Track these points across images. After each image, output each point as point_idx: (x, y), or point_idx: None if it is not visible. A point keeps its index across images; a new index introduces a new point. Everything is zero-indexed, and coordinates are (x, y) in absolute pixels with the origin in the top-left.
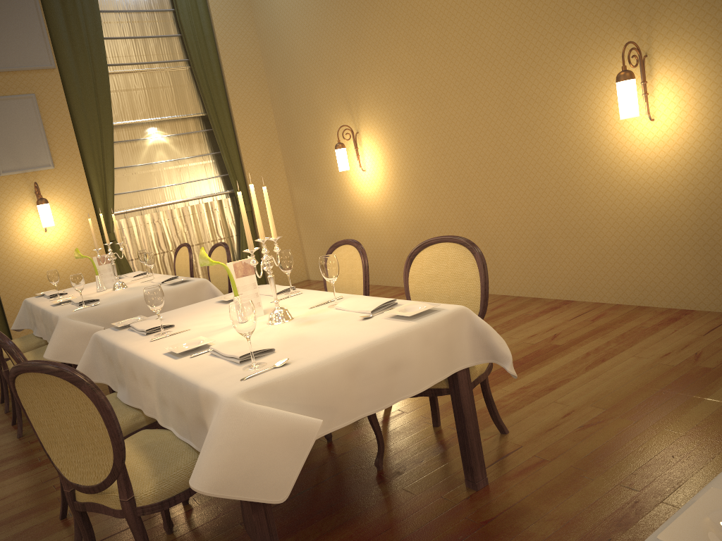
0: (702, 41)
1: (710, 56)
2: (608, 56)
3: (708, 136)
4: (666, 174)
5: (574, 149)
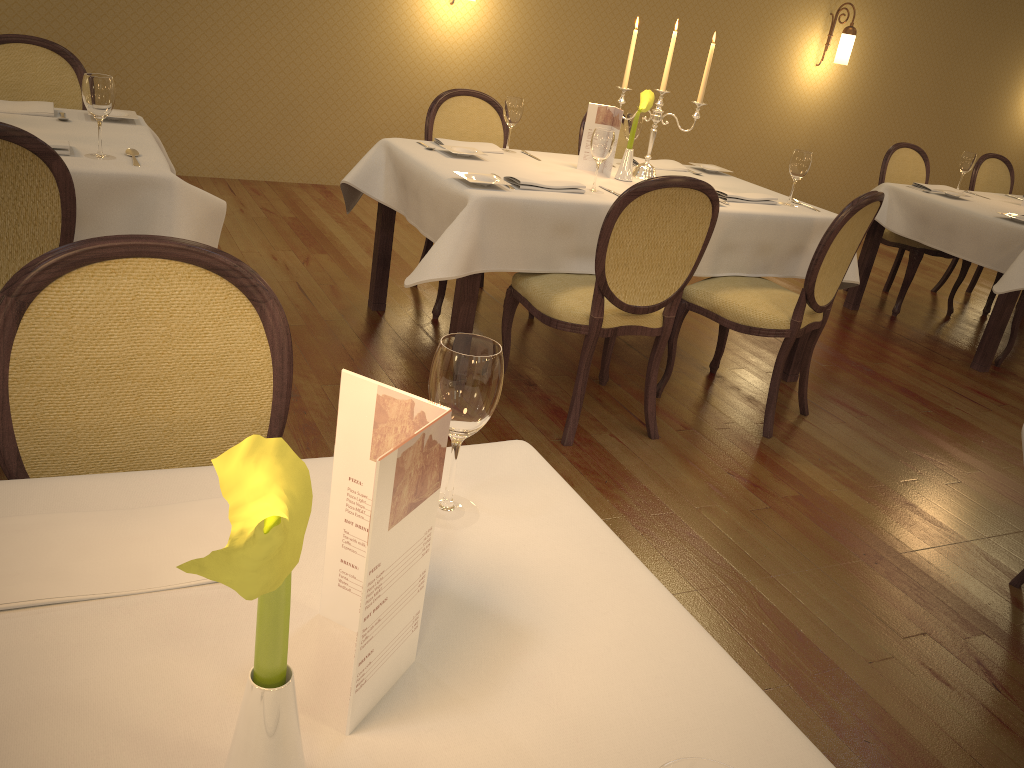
0: None
1: None
2: None
3: (492, 35)
4: (451, 60)
5: (361, 7)
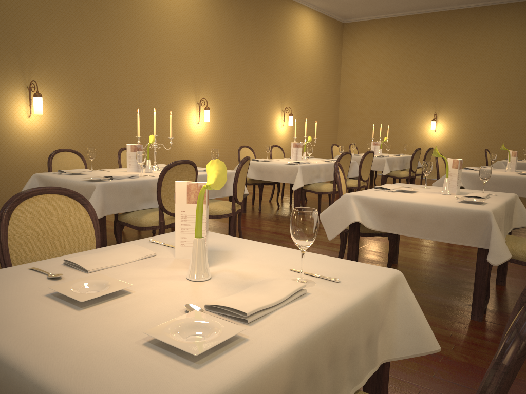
0: (51, 90)
1: (54, 97)
2: (8, 81)
3: (52, 128)
4: (33, 143)
5: None
